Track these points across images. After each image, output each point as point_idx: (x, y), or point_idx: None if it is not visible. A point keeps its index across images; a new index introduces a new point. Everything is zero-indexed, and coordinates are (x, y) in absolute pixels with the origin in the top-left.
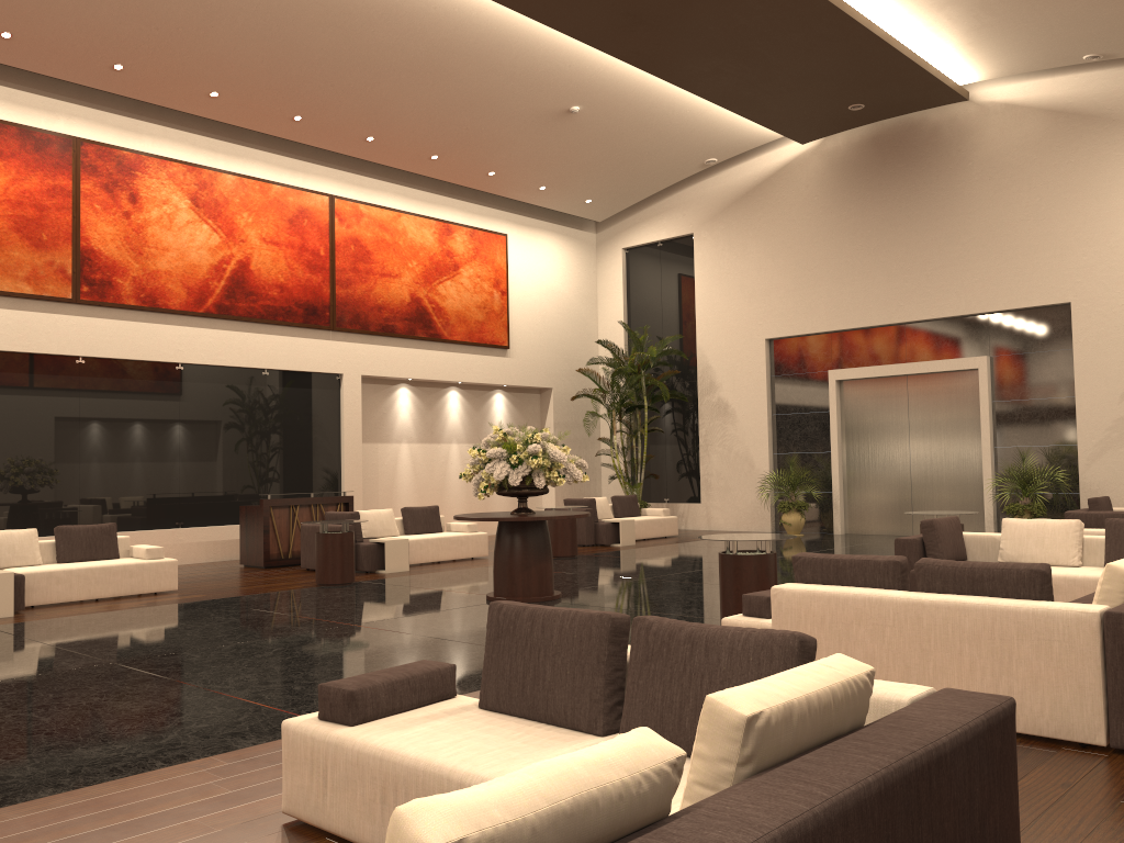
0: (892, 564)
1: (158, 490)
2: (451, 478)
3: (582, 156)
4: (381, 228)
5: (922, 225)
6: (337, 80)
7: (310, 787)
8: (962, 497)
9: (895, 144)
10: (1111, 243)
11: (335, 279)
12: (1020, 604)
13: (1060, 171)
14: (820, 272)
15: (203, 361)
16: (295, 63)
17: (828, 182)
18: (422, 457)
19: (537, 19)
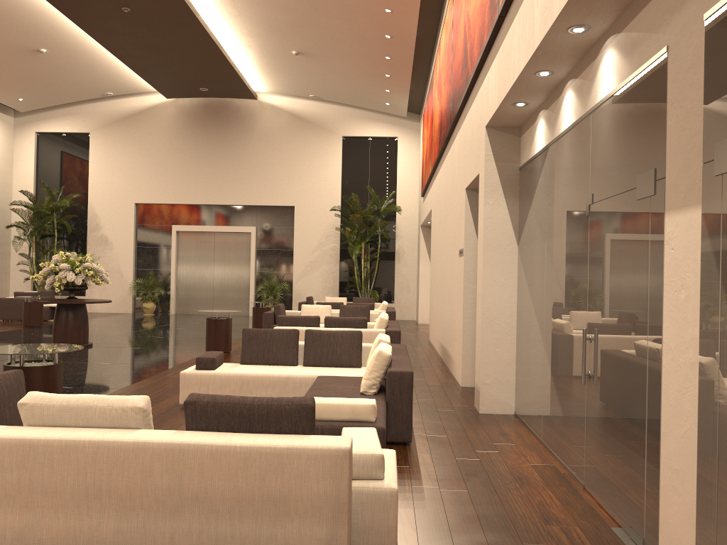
0: (317, 318)
1: None
2: None
3: (32, 75)
4: None
5: (228, 156)
6: None
7: (199, 392)
8: (238, 295)
9: (217, 110)
10: (313, 181)
11: None
12: (362, 329)
13: (294, 144)
14: (171, 171)
15: None
16: None
17: (178, 122)
18: None
19: (57, 7)
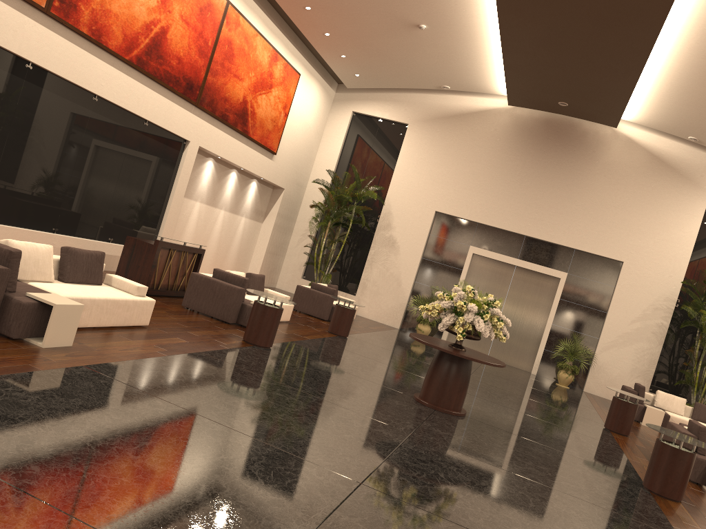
0: None
1: (49, 197)
2: (214, 234)
3: (388, 51)
4: (245, 40)
5: (557, 184)
6: None
7: None
8: (523, 345)
9: (558, 130)
10: (655, 239)
11: (210, 67)
12: None
13: (644, 189)
14: (485, 185)
15: (113, 100)
16: None
17: (509, 133)
18: (204, 215)
19: None
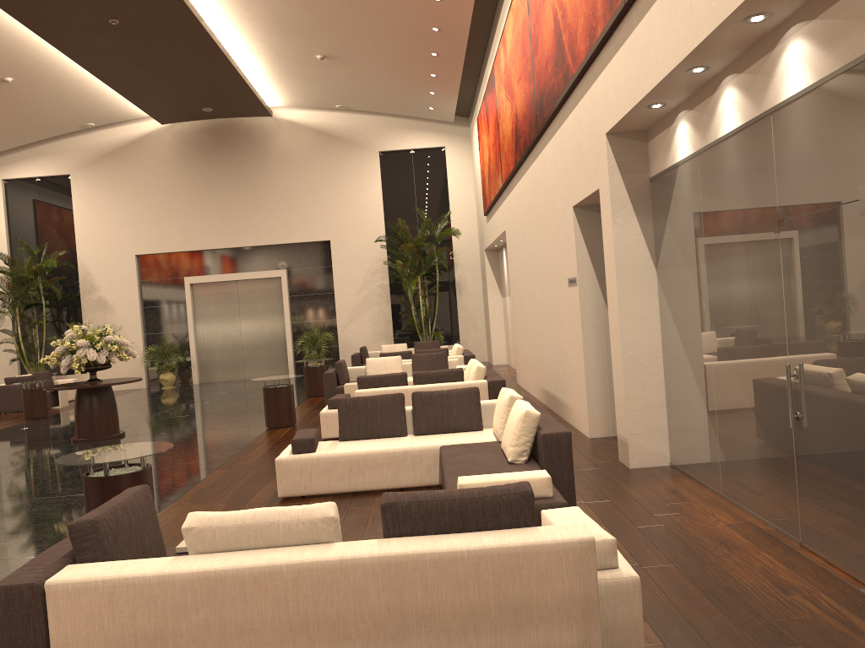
0: (404, 375)
1: None
2: None
3: None
4: None
5: (244, 187)
6: None
7: (300, 480)
8: (274, 353)
9: (224, 134)
10: (349, 209)
11: None
12: (460, 383)
13: (322, 166)
14: (175, 211)
15: None
16: None
17: (178, 152)
18: None
19: (27, 26)
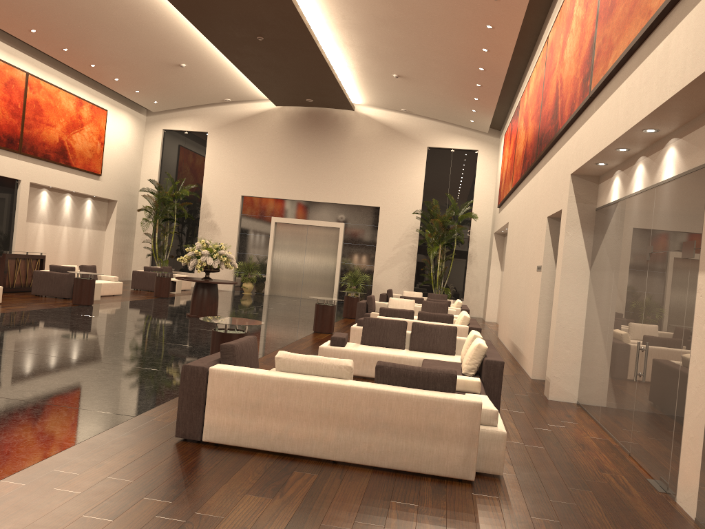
0: (412, 312)
1: None
2: (62, 246)
3: (169, 83)
4: (49, 97)
5: (324, 159)
6: (73, 22)
7: None
8: (324, 283)
9: (317, 118)
10: (398, 186)
11: (24, 123)
12: (449, 324)
13: (384, 151)
14: (274, 169)
15: None
16: (58, 9)
17: (283, 127)
18: (49, 232)
19: (205, 35)
